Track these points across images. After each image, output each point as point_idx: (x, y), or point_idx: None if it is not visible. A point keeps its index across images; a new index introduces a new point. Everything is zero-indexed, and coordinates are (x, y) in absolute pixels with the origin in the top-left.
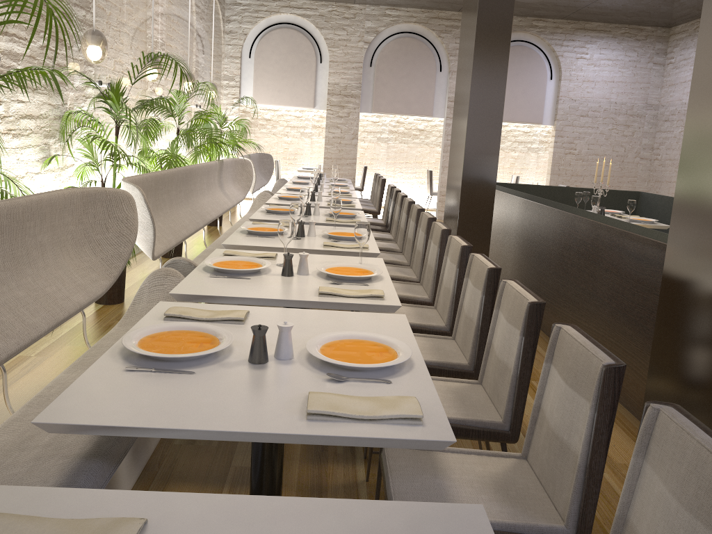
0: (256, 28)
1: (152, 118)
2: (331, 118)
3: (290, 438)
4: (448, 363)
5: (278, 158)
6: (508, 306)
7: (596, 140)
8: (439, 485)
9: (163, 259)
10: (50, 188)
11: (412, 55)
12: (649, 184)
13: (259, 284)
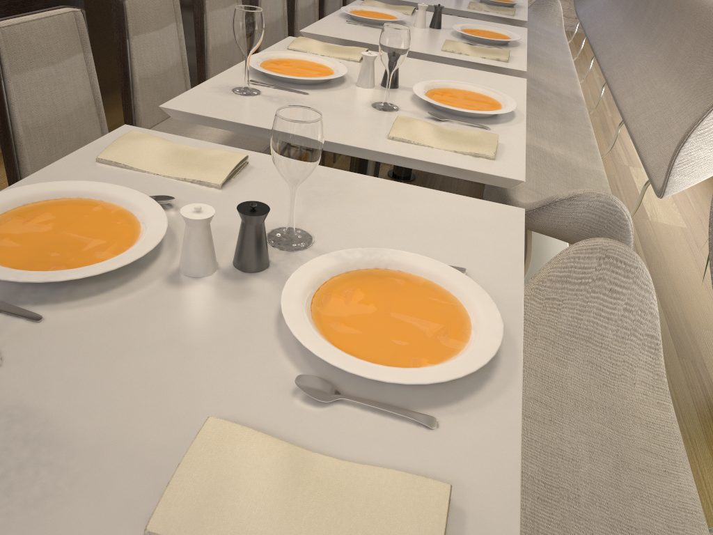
0: None
1: None
2: None
3: None
4: None
5: None
6: None
7: None
8: None
9: None
10: None
11: None
12: None
13: (430, 76)
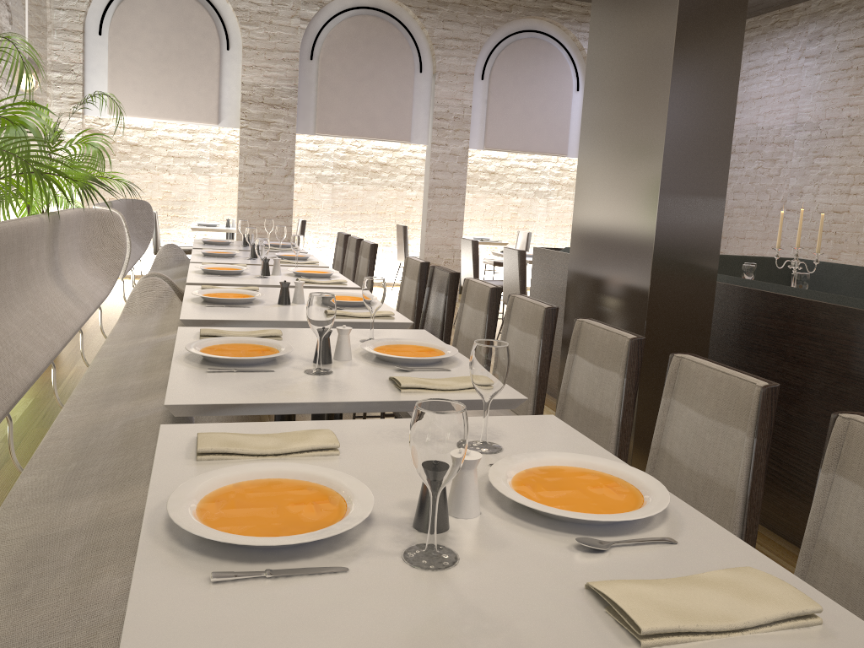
0: None
1: None
2: (248, 142)
3: None
4: None
5: (154, 209)
6: None
7: None
8: None
9: None
10: None
11: (377, 44)
12: None
13: None
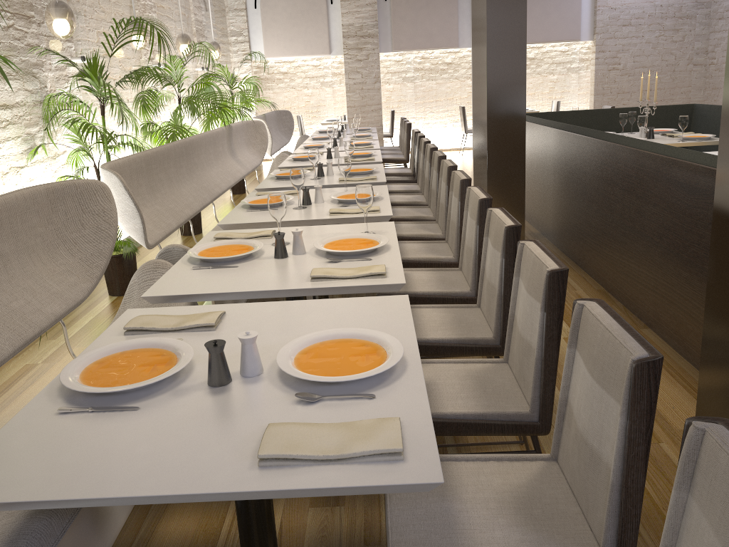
0: None
1: (149, 89)
2: (349, 63)
3: (236, 495)
4: (470, 339)
5: (300, 113)
6: (527, 273)
7: (642, 51)
8: (446, 511)
9: (183, 237)
10: (41, 180)
11: None
12: (705, 93)
13: (246, 273)
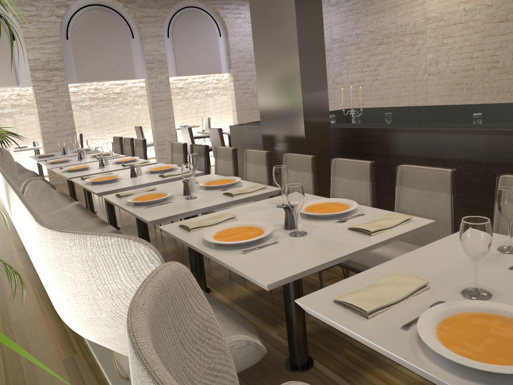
0: None
1: None
2: (40, 93)
3: None
4: None
5: None
6: None
7: None
8: None
9: None
10: None
11: (105, 25)
12: None
13: None
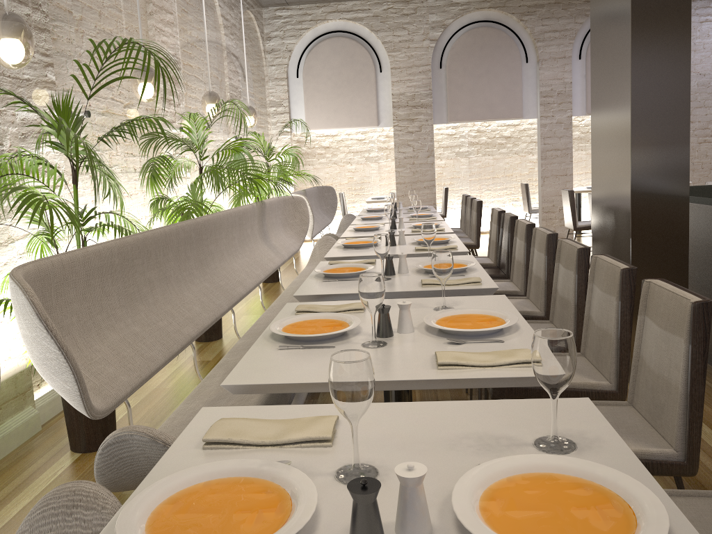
0: (302, 42)
1: (161, 155)
2: (399, 135)
3: None
4: None
5: (342, 190)
6: None
7: None
8: None
9: (197, 344)
10: None
11: (490, 47)
12: None
13: None
